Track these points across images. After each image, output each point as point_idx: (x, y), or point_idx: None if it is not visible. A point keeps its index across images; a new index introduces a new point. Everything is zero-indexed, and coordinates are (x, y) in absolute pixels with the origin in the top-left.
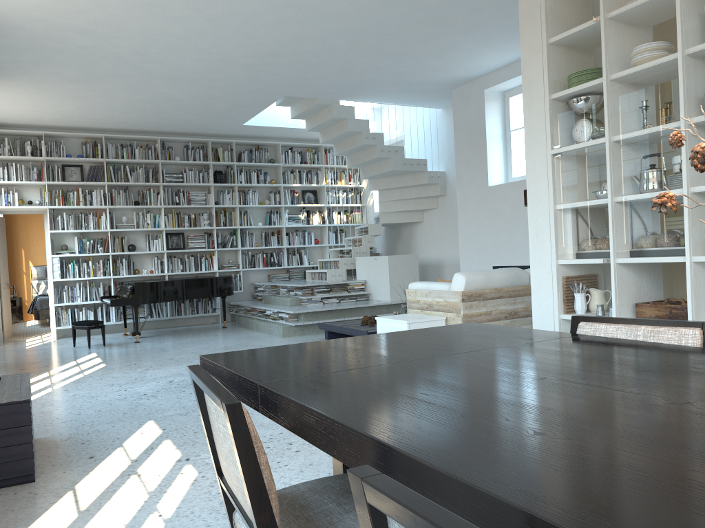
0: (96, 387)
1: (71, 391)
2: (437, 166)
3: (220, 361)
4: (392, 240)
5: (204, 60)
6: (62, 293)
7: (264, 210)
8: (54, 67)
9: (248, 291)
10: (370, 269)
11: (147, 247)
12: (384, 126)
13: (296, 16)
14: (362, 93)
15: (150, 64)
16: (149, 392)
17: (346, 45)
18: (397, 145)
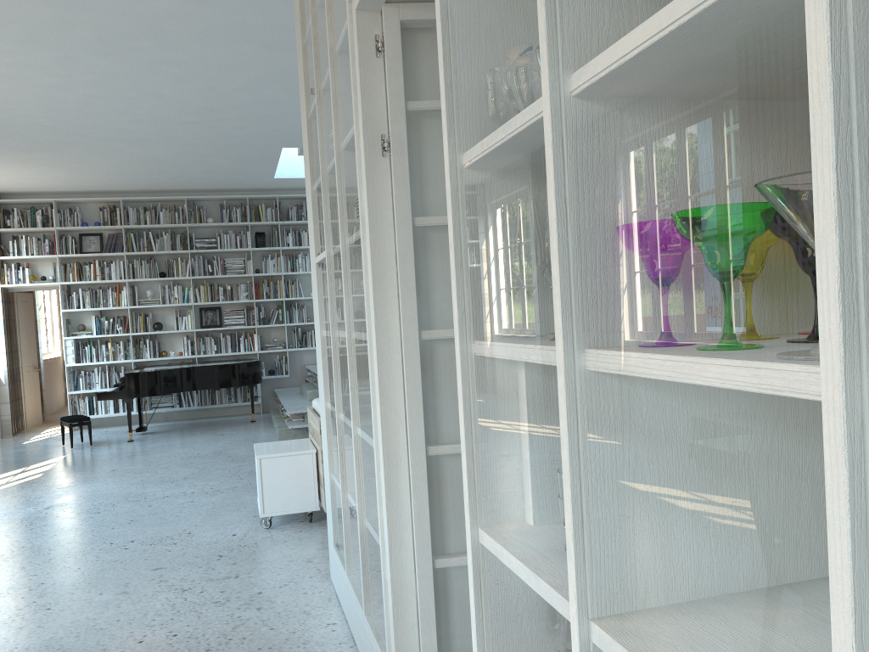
0: None
1: None
2: None
3: None
4: None
5: (140, 122)
6: (79, 379)
7: None
8: None
9: (301, 374)
10: None
11: (175, 325)
12: None
13: (183, 71)
14: None
15: (86, 129)
16: None
17: (285, 93)
18: None
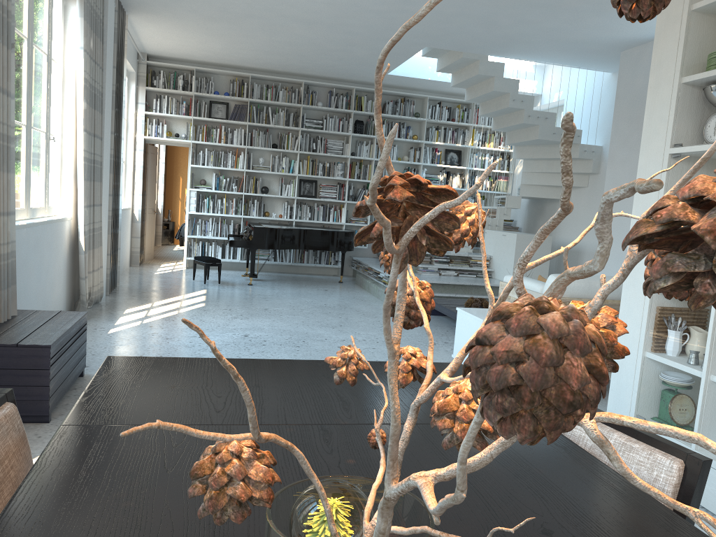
0: (178, 328)
1: (154, 328)
2: (595, 138)
3: (104, 372)
4: (534, 216)
5: (334, 5)
6: (196, 226)
7: (401, 166)
8: (191, 5)
9: None
10: (497, 245)
11: (279, 191)
12: (546, 86)
13: None
14: (513, 49)
15: (281, 6)
16: (218, 344)
17: None
18: (558, 109)
